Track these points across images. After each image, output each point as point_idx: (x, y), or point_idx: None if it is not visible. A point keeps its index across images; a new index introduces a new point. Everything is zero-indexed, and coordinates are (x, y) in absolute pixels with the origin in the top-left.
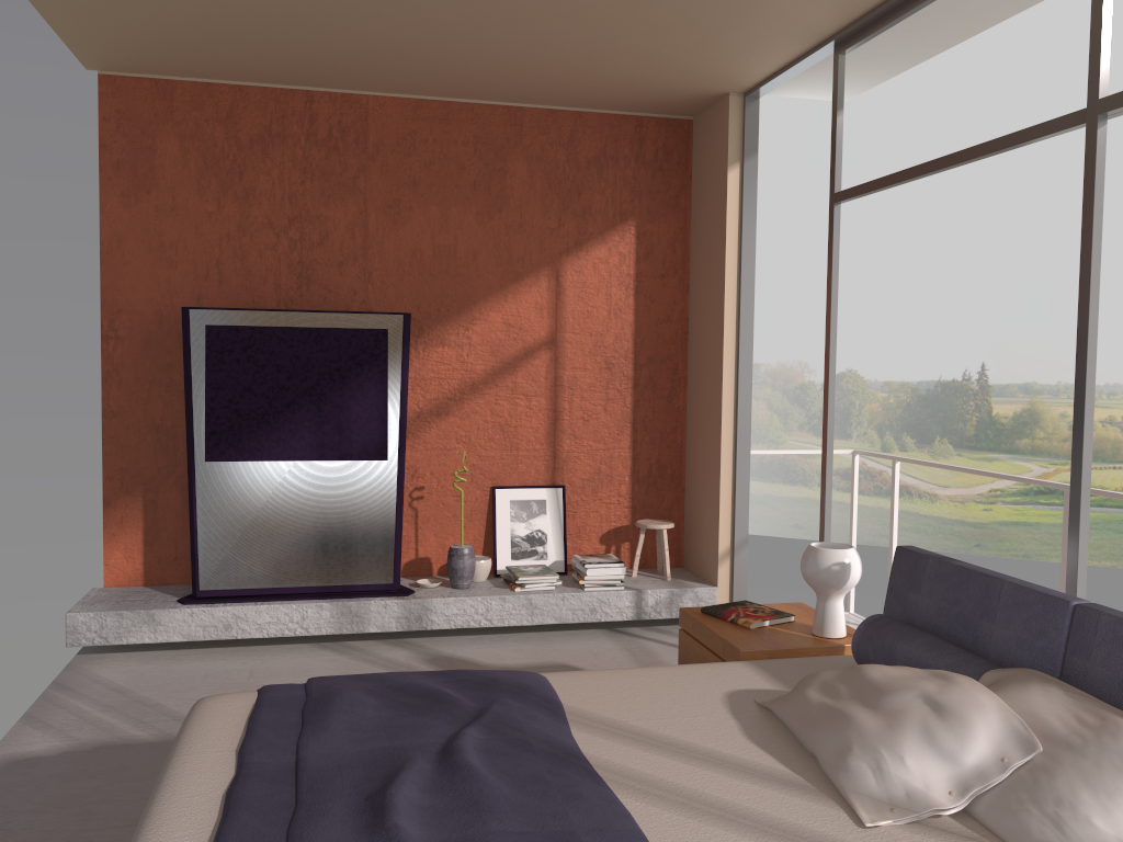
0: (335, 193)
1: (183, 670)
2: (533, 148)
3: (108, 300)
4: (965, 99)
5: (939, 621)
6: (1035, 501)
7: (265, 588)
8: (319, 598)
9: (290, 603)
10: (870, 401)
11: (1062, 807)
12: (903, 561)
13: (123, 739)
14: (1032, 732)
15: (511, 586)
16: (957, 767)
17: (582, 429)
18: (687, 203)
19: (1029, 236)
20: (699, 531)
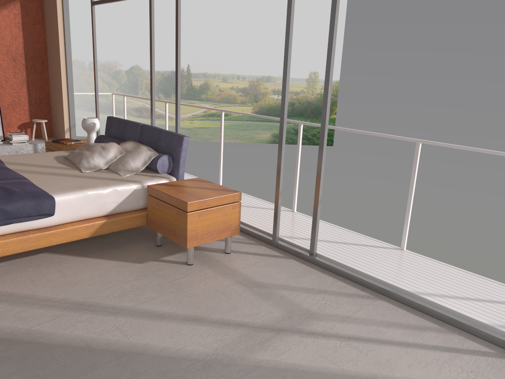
0: None
1: None
2: None
3: None
4: None
5: (116, 134)
6: (208, 119)
7: None
8: None
9: None
10: (145, 79)
11: (125, 162)
12: (108, 120)
13: None
14: (123, 150)
15: None
16: (106, 159)
17: (5, 84)
18: None
19: (204, 12)
20: (57, 123)
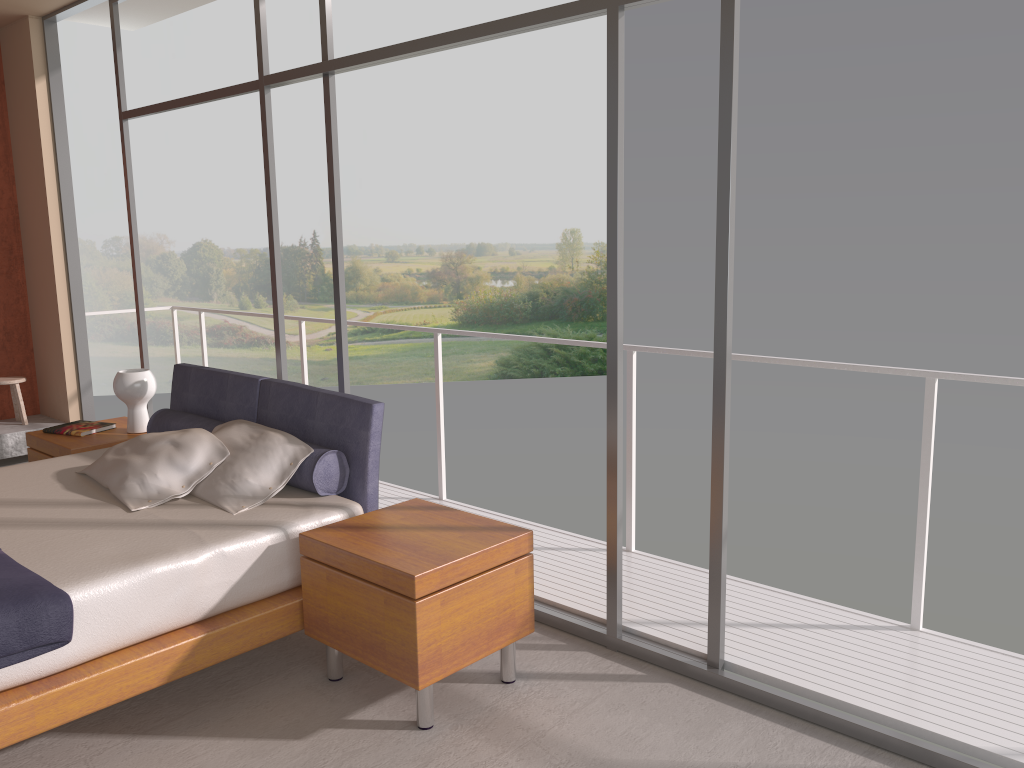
0: None
1: None
2: None
3: None
4: (280, 3)
5: (200, 406)
6: (363, 339)
7: None
8: None
9: None
10: (226, 267)
11: (235, 478)
12: (178, 373)
13: None
14: (226, 447)
15: None
16: (187, 473)
17: None
18: (3, 105)
19: (340, 125)
20: (50, 382)
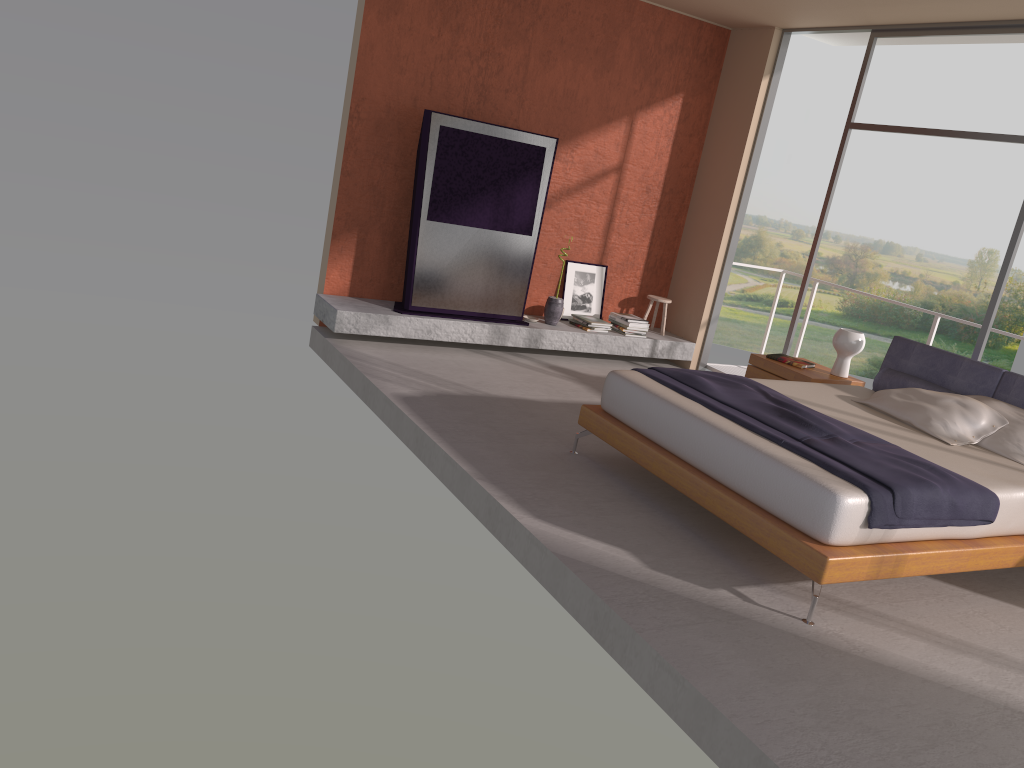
0: (512, 39)
1: (412, 356)
2: (636, 31)
3: (357, 90)
4: None
5: (920, 373)
6: (745, 305)
7: (449, 309)
8: (479, 320)
9: (465, 321)
10: None
11: (1020, 442)
12: (898, 344)
13: (445, 392)
14: (1003, 417)
15: (582, 327)
16: (975, 428)
17: (624, 230)
18: (714, 88)
19: (786, 101)
20: (682, 307)
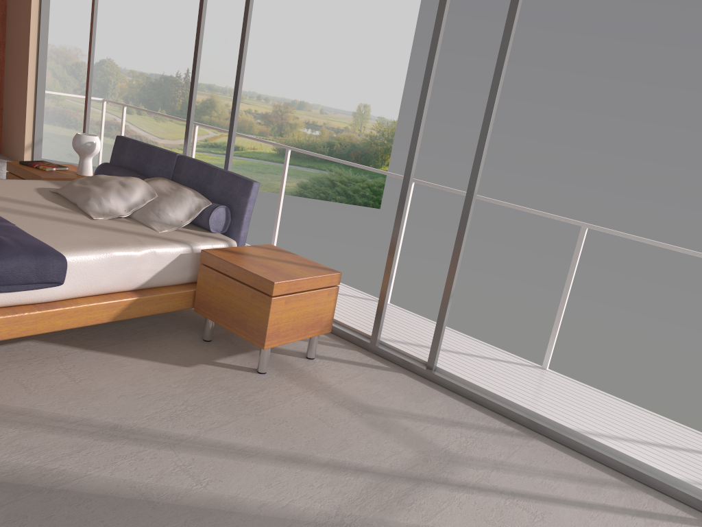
0: None
1: None
2: None
3: None
4: None
5: (131, 165)
6: (209, 151)
7: None
8: None
9: None
10: (121, 81)
11: (160, 211)
12: (119, 142)
13: None
14: (155, 191)
15: None
16: (129, 203)
17: None
18: None
19: None
20: (12, 133)
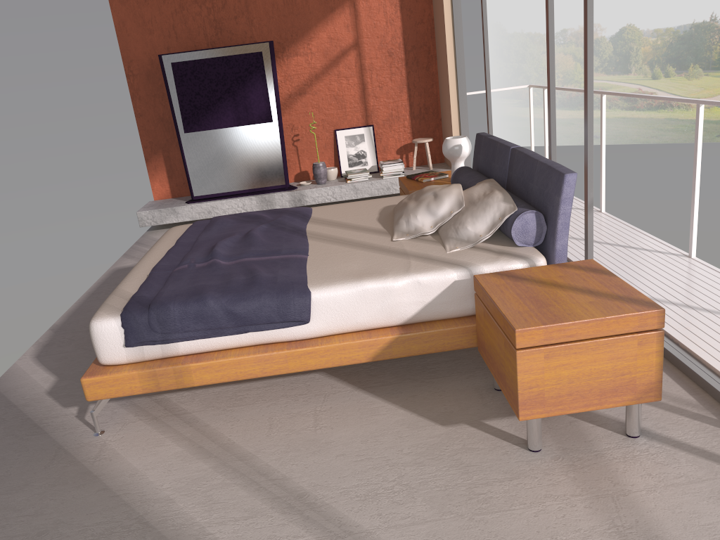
0: None
1: None
2: None
3: (125, 56)
4: None
5: (483, 165)
6: None
7: (224, 192)
8: (250, 195)
9: (236, 198)
10: (643, 45)
11: (460, 225)
12: (477, 140)
13: None
14: (463, 200)
15: (346, 180)
16: (436, 217)
17: (379, 92)
18: None
19: None
20: None
